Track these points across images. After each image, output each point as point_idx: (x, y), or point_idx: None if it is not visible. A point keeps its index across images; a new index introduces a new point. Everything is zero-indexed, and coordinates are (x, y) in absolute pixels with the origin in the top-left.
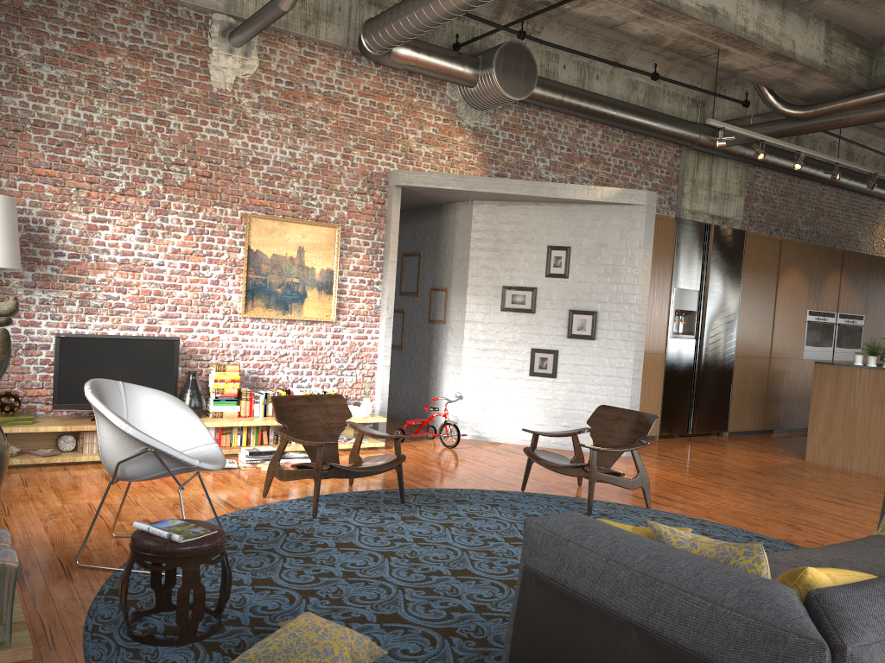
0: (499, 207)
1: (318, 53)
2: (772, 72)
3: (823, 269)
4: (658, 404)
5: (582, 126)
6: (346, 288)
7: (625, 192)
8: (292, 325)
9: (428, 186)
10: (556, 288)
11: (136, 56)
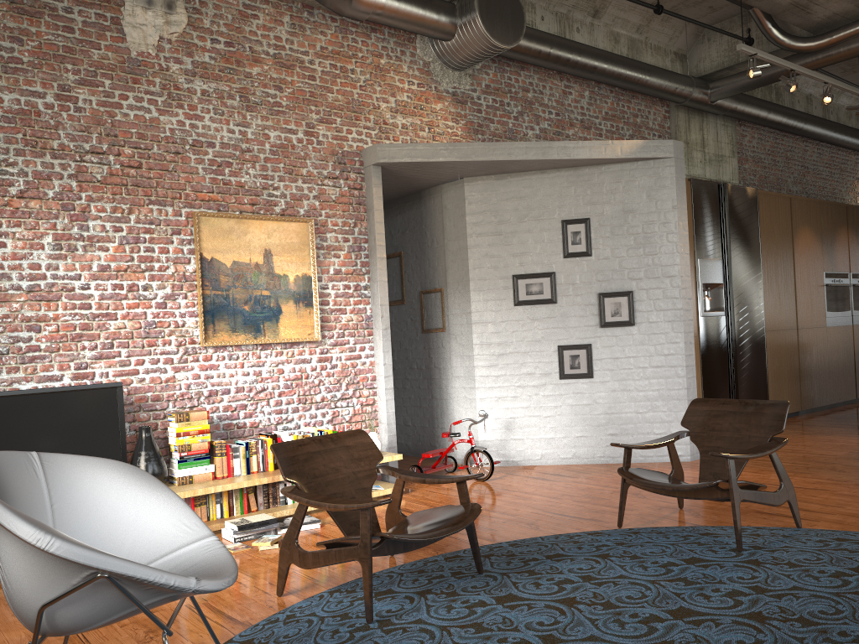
0: (496, 182)
1: (260, 5)
2: None
3: (831, 227)
4: (699, 395)
5: (568, 87)
6: (329, 297)
7: (648, 144)
8: (267, 351)
9: (414, 161)
10: (578, 270)
11: (22, 11)
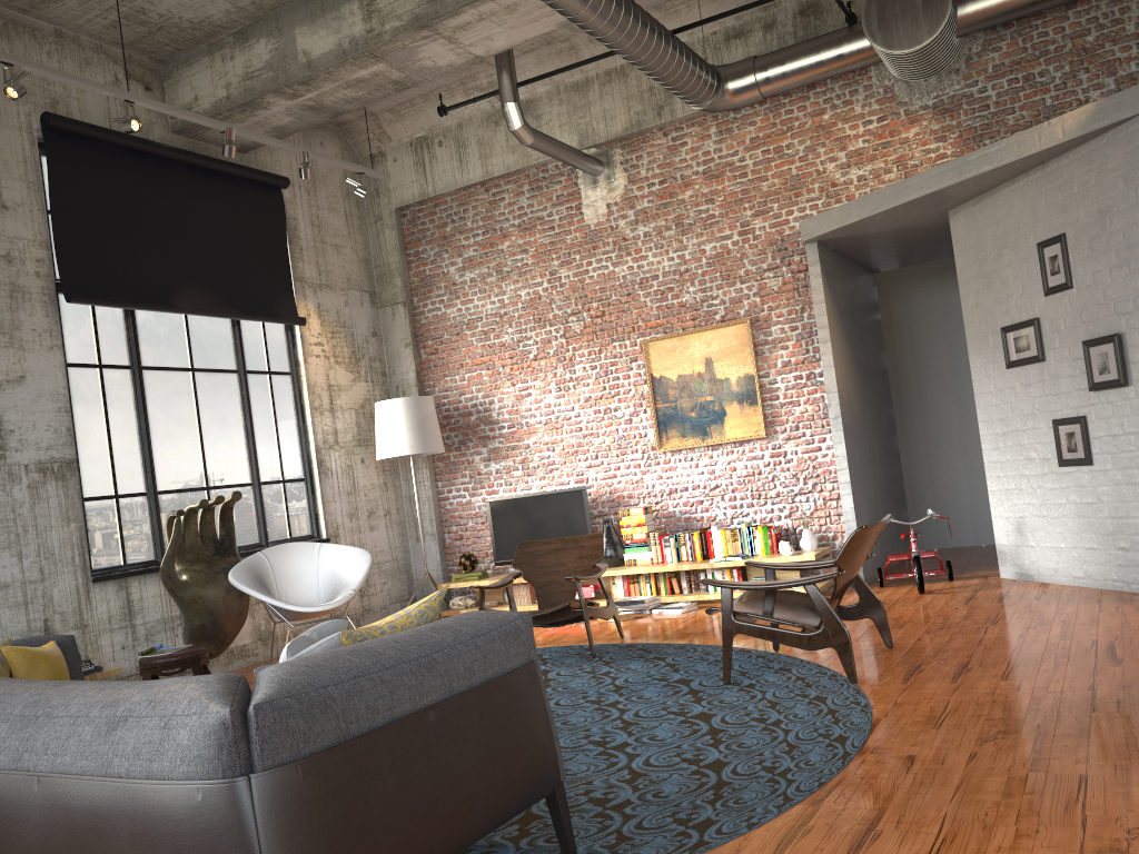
0: (974, 208)
1: (687, 131)
2: None
3: None
4: None
5: None
6: (779, 392)
7: (1104, 104)
8: (719, 451)
9: (831, 229)
10: (1061, 311)
11: (524, 230)
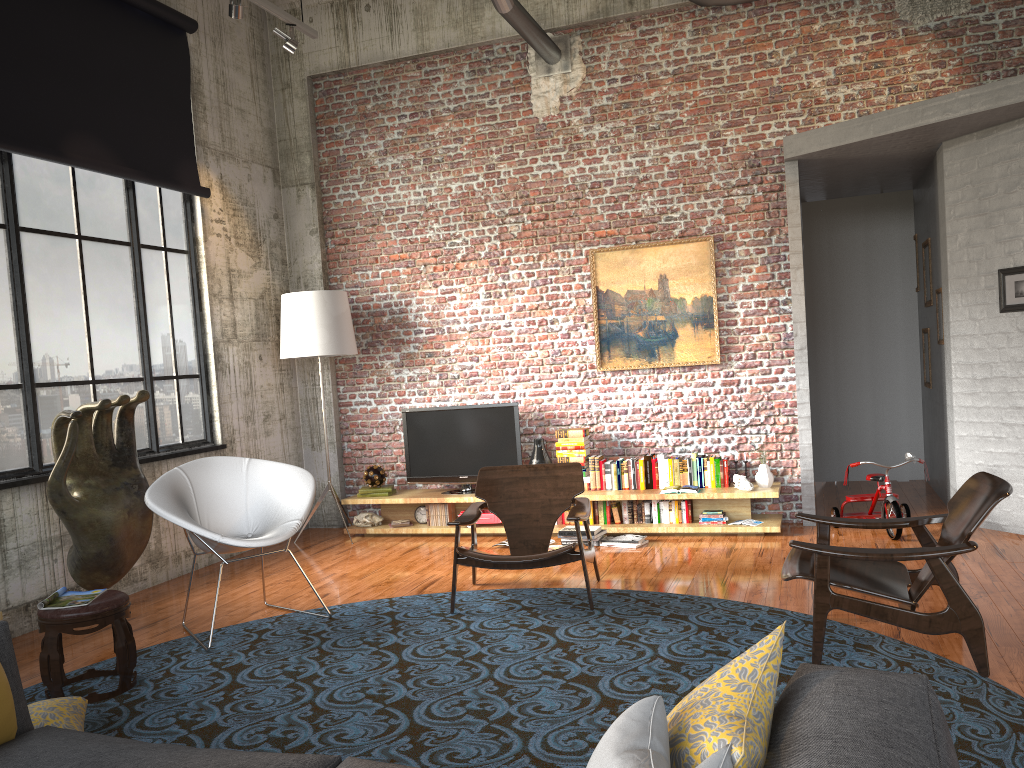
0: (980, 141)
1: (659, 25)
2: None
3: None
4: None
5: None
6: (737, 317)
7: None
8: (665, 375)
9: (823, 148)
10: None
11: (460, 116)
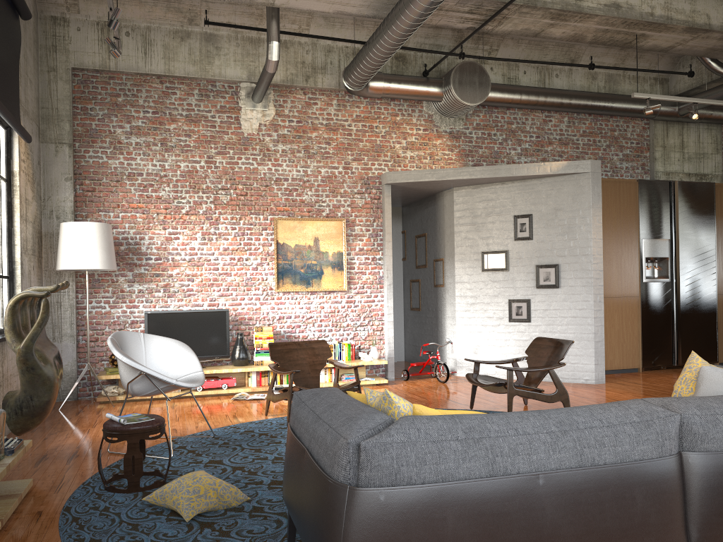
0: (473, 190)
1: (319, 96)
2: (699, 44)
3: None
4: (638, 340)
5: (548, 116)
6: (355, 265)
7: (571, 163)
8: (314, 295)
9: (409, 181)
10: (523, 249)
11: (191, 120)
